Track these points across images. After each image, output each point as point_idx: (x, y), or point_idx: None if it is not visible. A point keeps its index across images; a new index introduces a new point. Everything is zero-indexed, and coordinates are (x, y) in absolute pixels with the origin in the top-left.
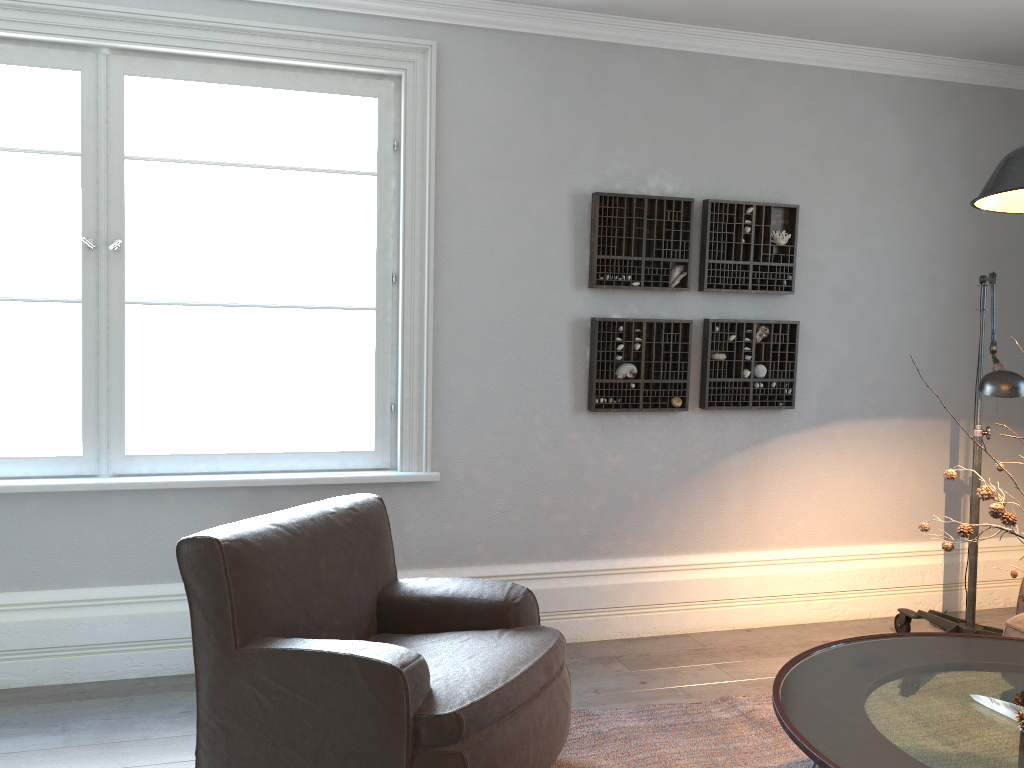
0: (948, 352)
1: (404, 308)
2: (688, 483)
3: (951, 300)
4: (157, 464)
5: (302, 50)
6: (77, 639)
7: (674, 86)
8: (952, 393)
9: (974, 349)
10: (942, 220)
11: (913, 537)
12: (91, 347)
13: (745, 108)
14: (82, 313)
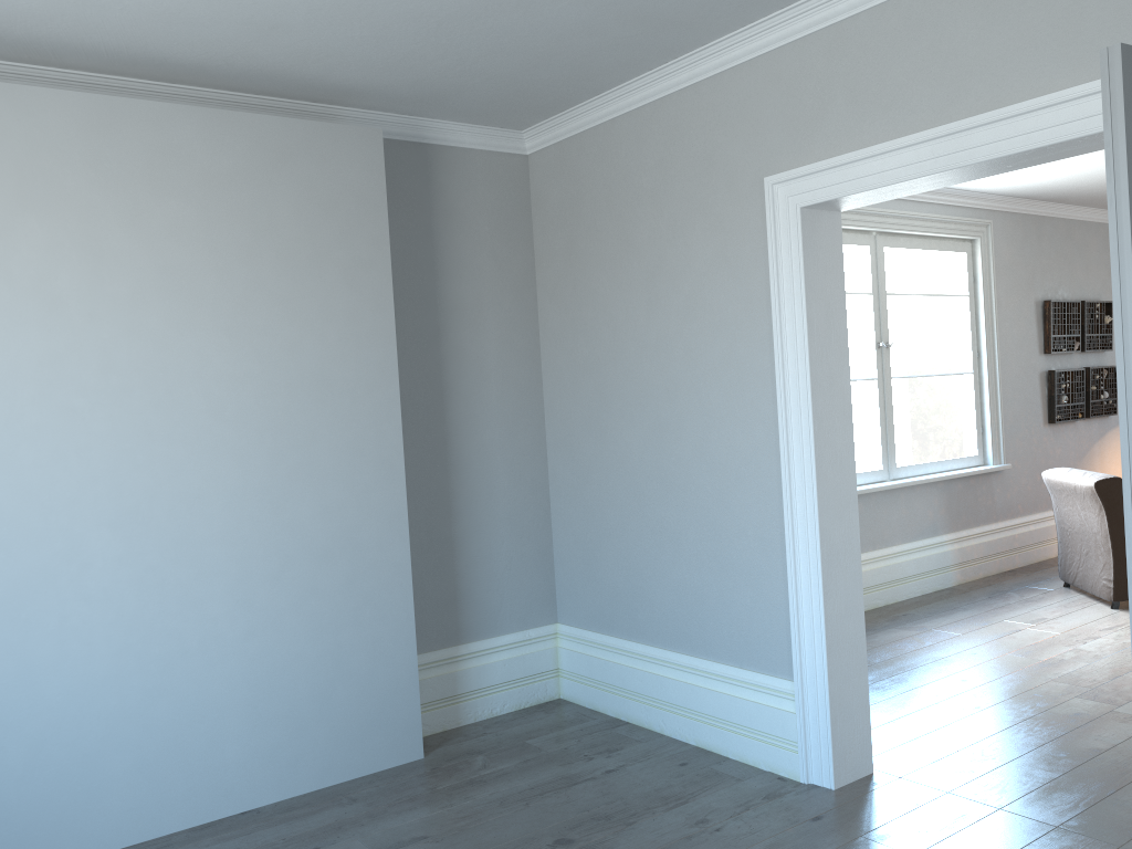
0: None
1: (988, 371)
2: (1082, 461)
3: None
4: (907, 471)
5: (947, 228)
6: (898, 575)
7: (1062, 238)
8: None
9: None
10: None
11: None
12: (882, 405)
13: (1085, 248)
14: (877, 385)
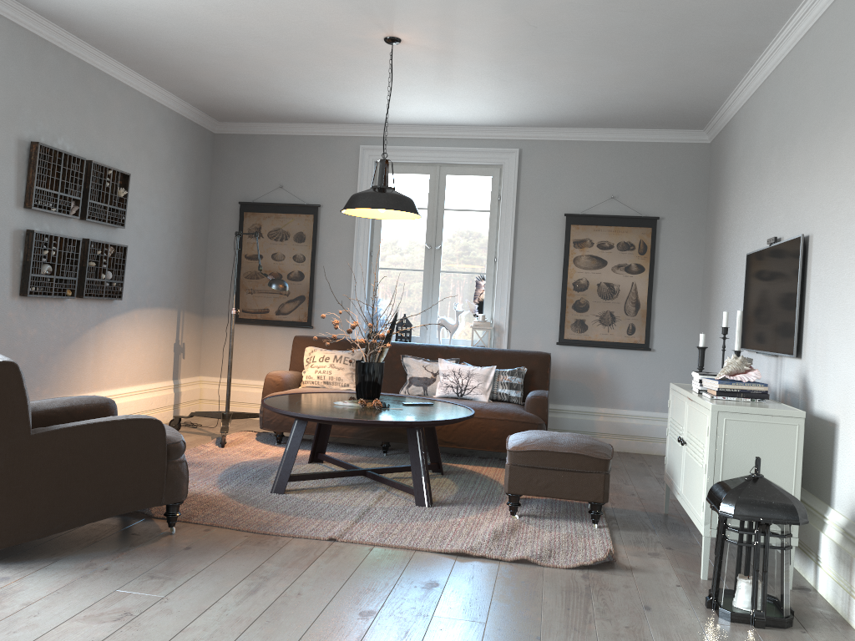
0: (178, 271)
1: None
2: (69, 348)
3: (180, 241)
4: None
5: None
6: None
7: (73, 80)
8: (179, 295)
9: (187, 270)
10: (179, 195)
11: (162, 379)
12: None
13: (105, 105)
14: None
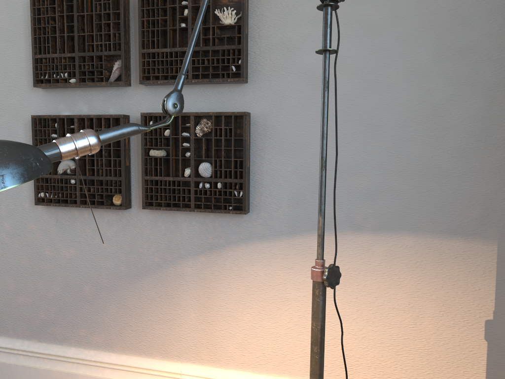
0: (493, 149)
1: None
2: (138, 284)
3: (499, 77)
4: None
5: None
6: None
7: None
8: (500, 206)
9: None
10: None
11: None
12: None
13: None
14: None
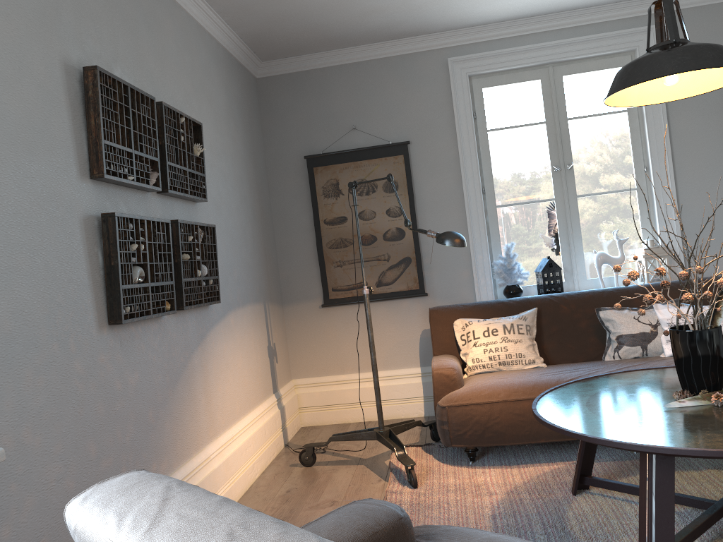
0: (256, 253)
1: None
2: (177, 388)
3: (252, 215)
4: None
5: None
6: None
7: None
8: (261, 283)
9: (263, 251)
10: (242, 155)
11: (265, 396)
12: None
13: (157, 25)
14: None
